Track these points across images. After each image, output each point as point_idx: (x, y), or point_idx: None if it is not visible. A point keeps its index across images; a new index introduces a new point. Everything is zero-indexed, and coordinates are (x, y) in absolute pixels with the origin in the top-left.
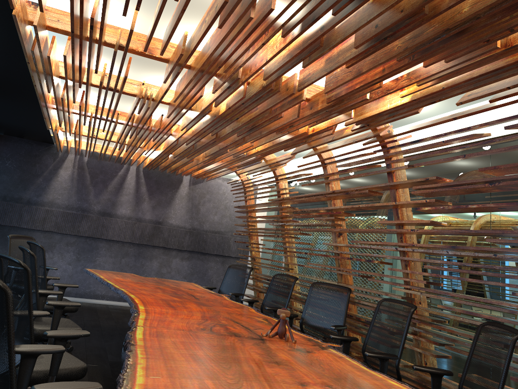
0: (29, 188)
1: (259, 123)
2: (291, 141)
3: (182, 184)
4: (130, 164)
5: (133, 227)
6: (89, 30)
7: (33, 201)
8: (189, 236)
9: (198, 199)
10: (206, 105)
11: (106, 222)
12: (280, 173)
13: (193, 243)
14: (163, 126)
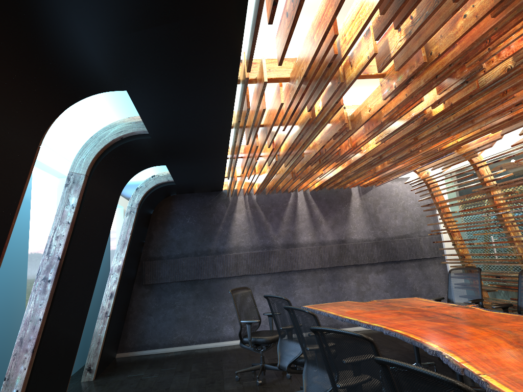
0: (213, 238)
1: (479, 112)
2: (508, 120)
3: (352, 196)
4: (296, 190)
5: (319, 252)
6: (325, 68)
7: (220, 250)
8: (377, 248)
9: (373, 207)
10: (419, 110)
11: (293, 253)
12: (477, 159)
13: (383, 254)
14: (352, 144)
